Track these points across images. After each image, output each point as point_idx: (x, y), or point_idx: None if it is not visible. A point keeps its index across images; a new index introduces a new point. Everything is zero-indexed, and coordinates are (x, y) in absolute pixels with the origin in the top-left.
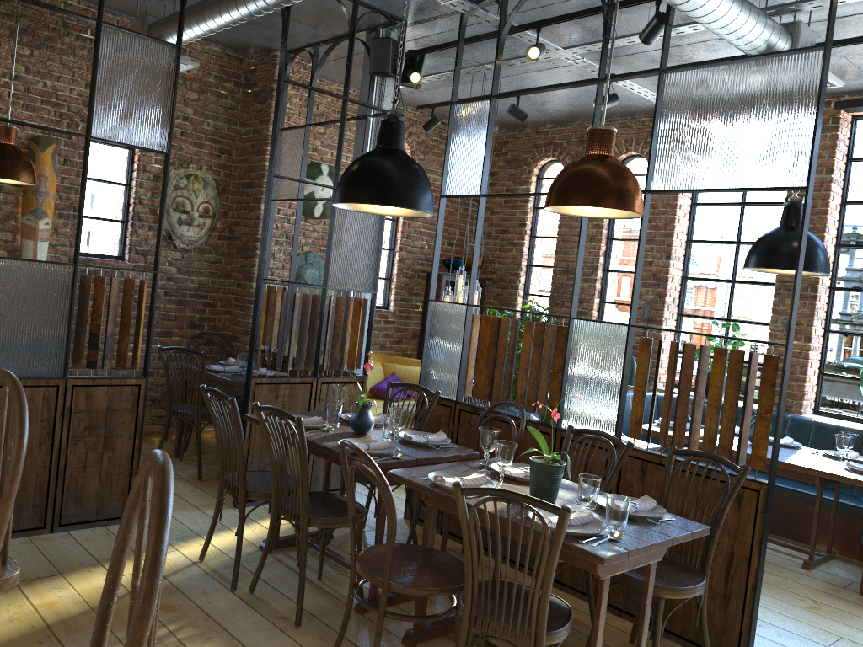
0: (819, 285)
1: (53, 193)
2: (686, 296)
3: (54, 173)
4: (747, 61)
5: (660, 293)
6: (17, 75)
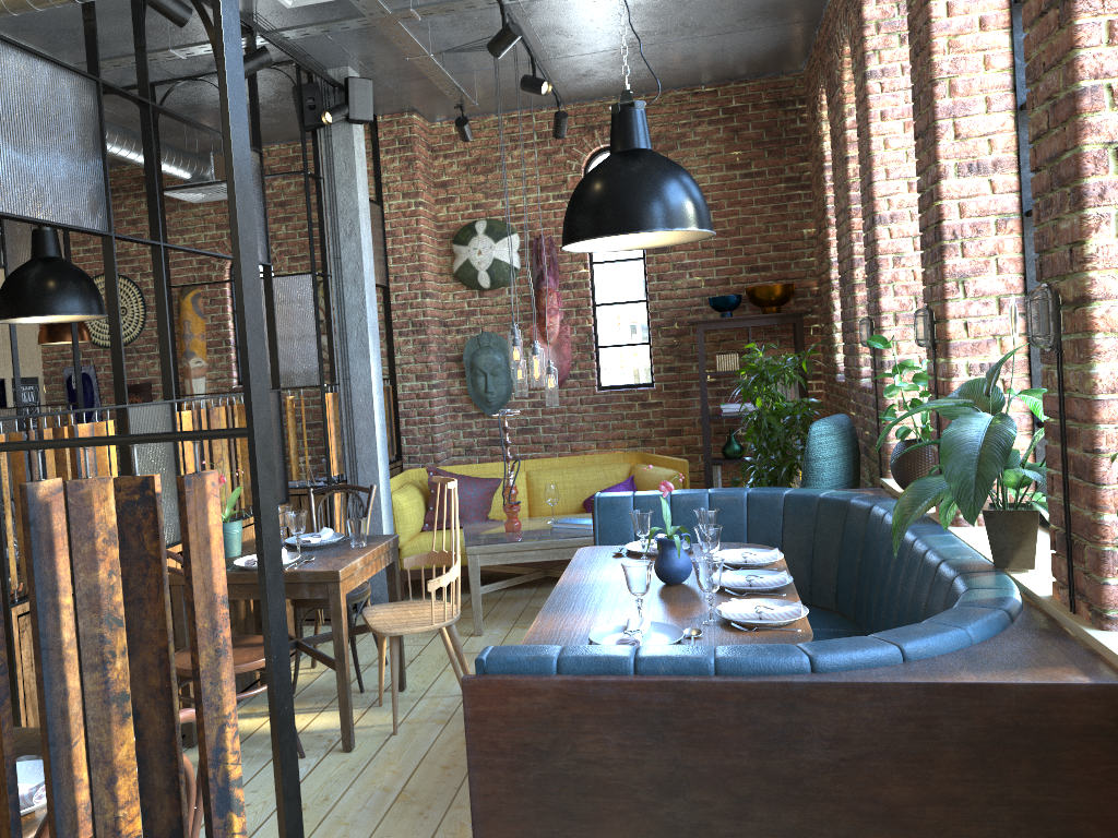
0: (953, 219)
1: (199, 333)
2: None
3: (197, 315)
4: (24, 52)
5: (875, 294)
6: None
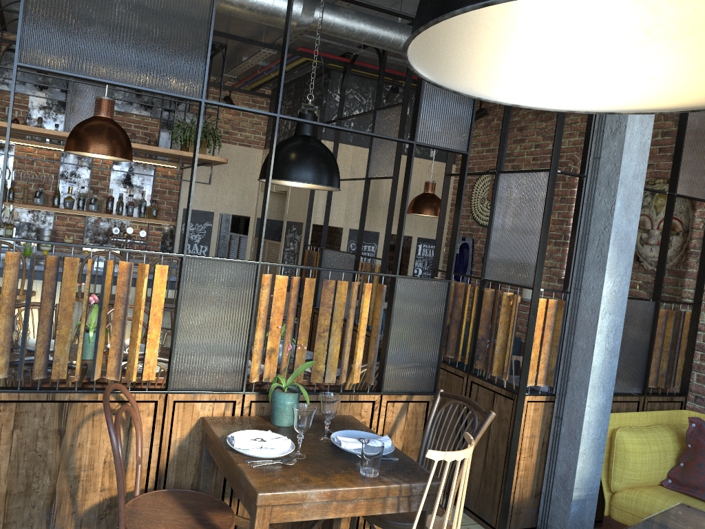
0: None
1: None
2: None
3: None
4: None
5: None
6: (537, 144)
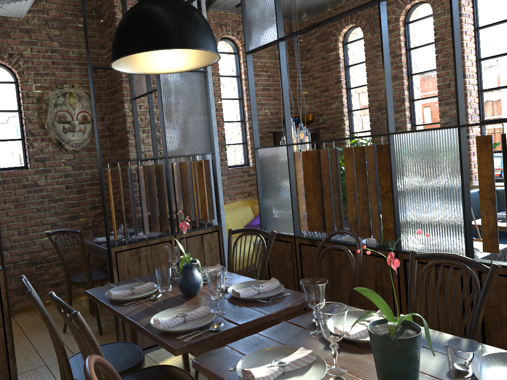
0: None
1: None
2: (484, 105)
3: None
4: None
5: None
6: None
